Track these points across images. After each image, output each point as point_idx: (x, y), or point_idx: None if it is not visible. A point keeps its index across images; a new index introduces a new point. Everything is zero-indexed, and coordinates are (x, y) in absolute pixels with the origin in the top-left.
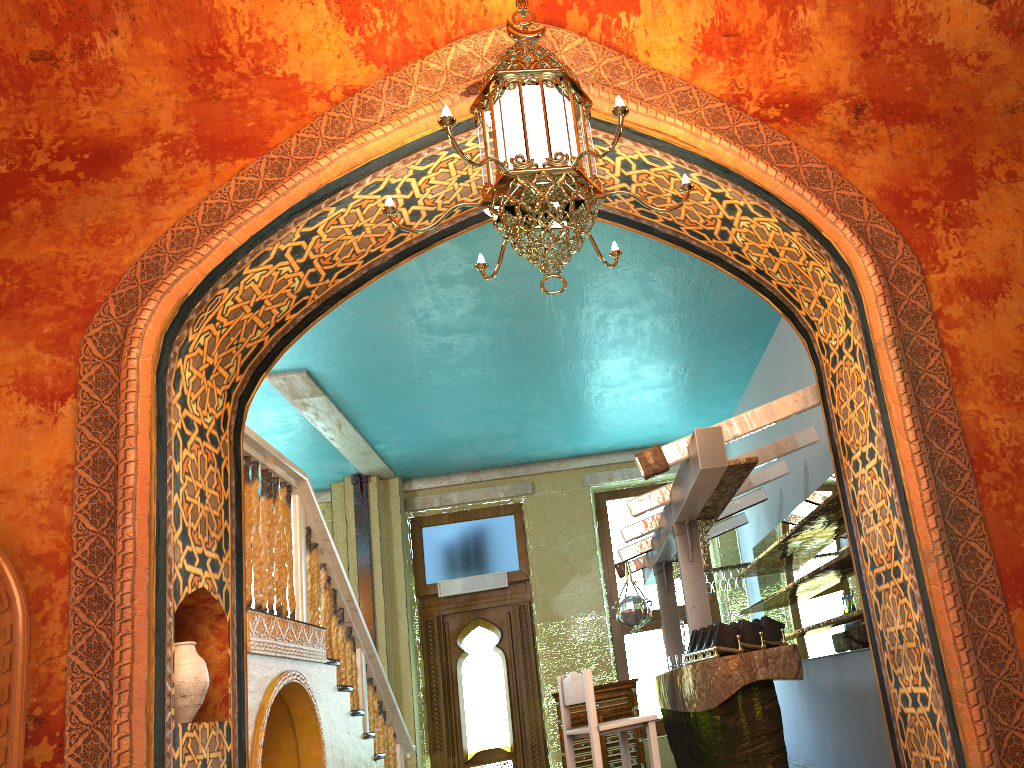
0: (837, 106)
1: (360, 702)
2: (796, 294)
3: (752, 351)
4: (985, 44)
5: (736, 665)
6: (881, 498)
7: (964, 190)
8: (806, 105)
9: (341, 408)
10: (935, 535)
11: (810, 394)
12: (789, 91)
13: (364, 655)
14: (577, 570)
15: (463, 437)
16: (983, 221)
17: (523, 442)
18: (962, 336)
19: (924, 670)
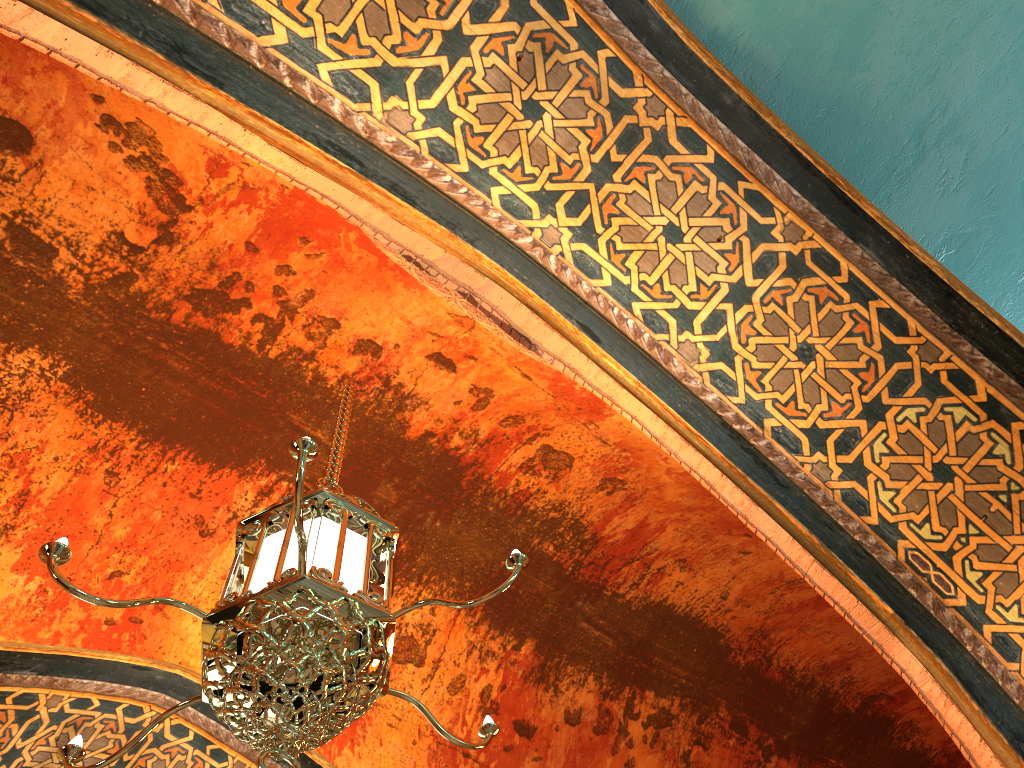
0: None
1: None
2: None
3: None
4: None
5: None
6: None
7: None
8: None
9: None
10: None
11: None
12: None
13: None
14: None
15: None
16: None
17: None
18: None
19: None
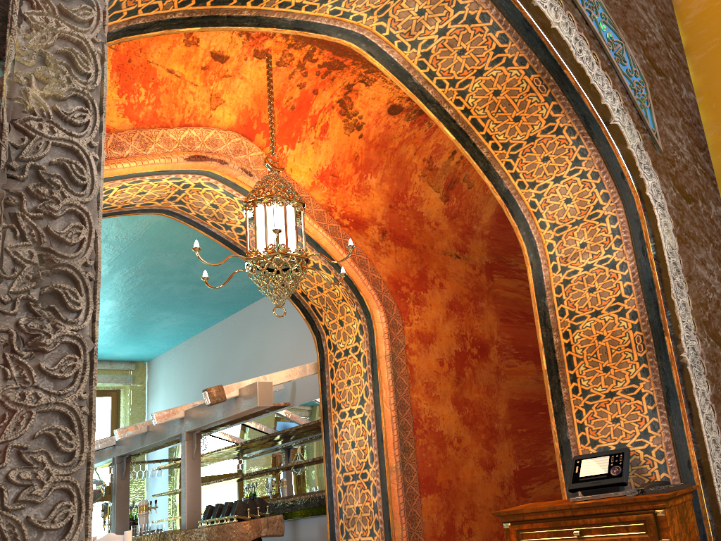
0: (375, 228)
1: None
2: (323, 313)
3: (220, 315)
4: (439, 218)
5: (251, 527)
6: (361, 435)
7: (422, 287)
8: (361, 223)
9: None
10: (398, 458)
11: (311, 367)
12: (354, 213)
13: None
14: None
15: None
16: (428, 304)
17: None
18: (415, 360)
19: (373, 527)
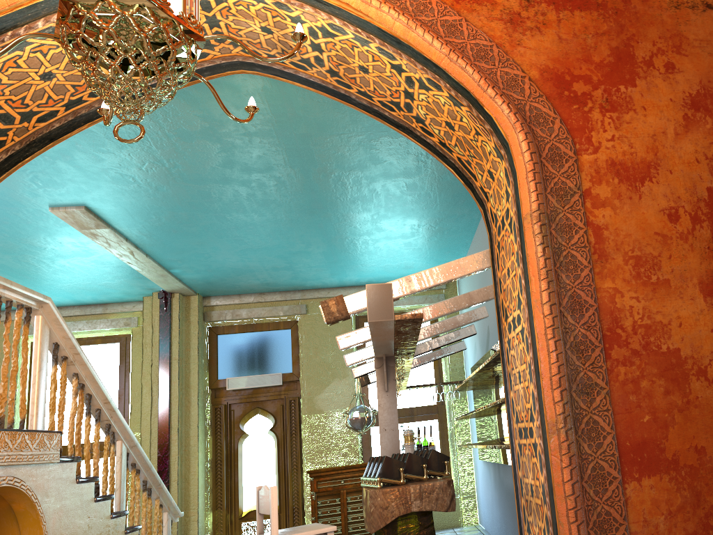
0: None
1: (117, 485)
2: (472, 167)
3: (472, 214)
4: None
5: (393, 498)
6: (523, 362)
7: (624, 77)
8: None
9: (129, 239)
10: (559, 409)
11: (484, 257)
12: None
13: (125, 446)
14: (337, 375)
15: (244, 267)
16: (639, 108)
17: (295, 274)
18: (607, 216)
19: (545, 529)
